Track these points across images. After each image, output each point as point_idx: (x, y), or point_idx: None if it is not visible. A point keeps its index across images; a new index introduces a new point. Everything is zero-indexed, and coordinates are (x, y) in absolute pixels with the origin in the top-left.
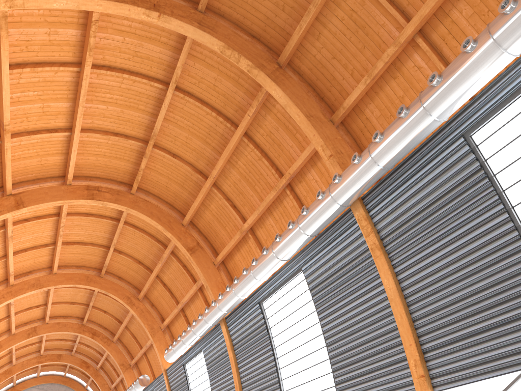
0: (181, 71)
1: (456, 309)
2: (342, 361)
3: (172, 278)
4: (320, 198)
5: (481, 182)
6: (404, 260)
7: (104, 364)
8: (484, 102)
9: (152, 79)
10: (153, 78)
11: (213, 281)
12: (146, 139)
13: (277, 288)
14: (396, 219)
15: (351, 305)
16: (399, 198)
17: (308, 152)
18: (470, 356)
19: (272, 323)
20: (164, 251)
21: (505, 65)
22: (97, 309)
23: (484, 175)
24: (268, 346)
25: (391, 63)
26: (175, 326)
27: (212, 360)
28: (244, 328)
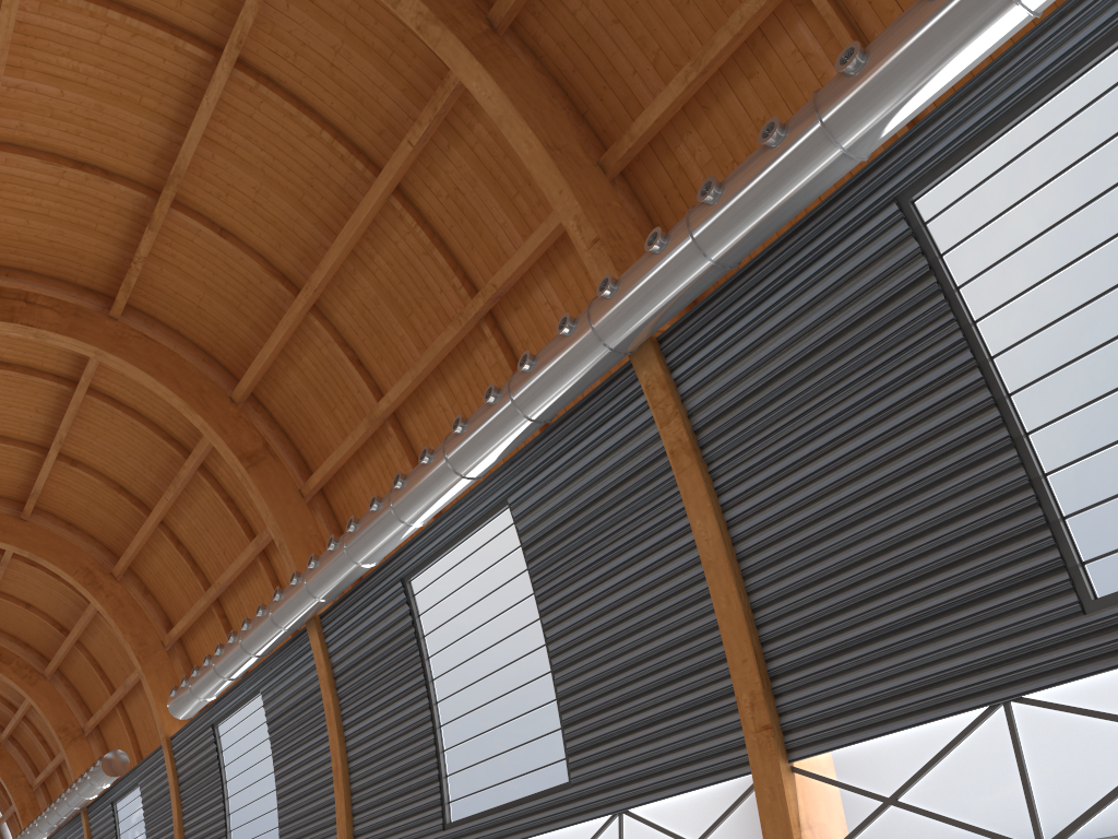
0: (255, 17)
1: (851, 580)
2: (585, 703)
3: (198, 528)
4: (566, 333)
5: (928, 303)
6: (744, 477)
7: (19, 731)
8: (950, 125)
9: (181, 32)
10: (183, 32)
11: (297, 532)
12: (157, 185)
13: (447, 547)
14: (731, 387)
15: (615, 579)
16: (743, 339)
17: (542, 237)
18: (874, 680)
19: (430, 624)
20: (182, 464)
21: (1008, 37)
22: (10, 598)
23: (935, 288)
24: (417, 677)
25: (745, 42)
26: (199, 639)
27: (282, 713)
28: (363, 637)
